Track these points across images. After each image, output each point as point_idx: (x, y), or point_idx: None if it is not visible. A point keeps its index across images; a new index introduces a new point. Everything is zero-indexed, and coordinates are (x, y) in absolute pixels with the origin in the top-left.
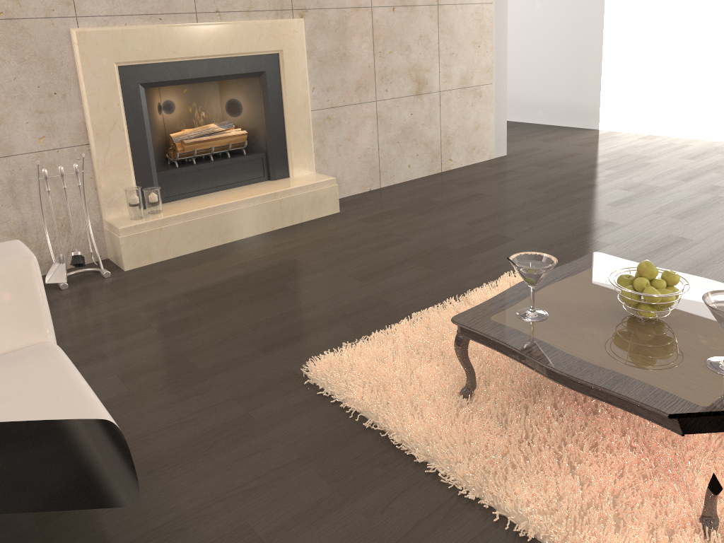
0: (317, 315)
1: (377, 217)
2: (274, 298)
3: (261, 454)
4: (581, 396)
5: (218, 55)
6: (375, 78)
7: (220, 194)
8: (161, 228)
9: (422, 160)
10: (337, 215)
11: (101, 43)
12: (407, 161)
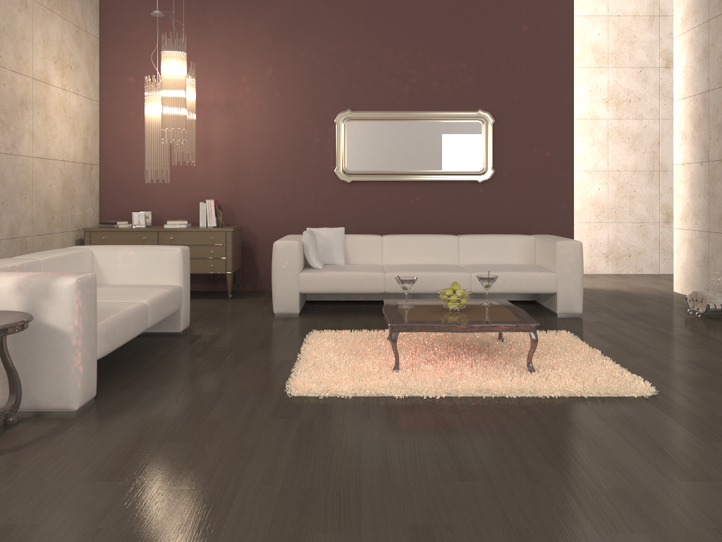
0: (633, 346)
1: None
2: (673, 344)
3: None
4: (470, 350)
5: None
6: None
7: None
8: None
9: None
10: None
11: None
12: None
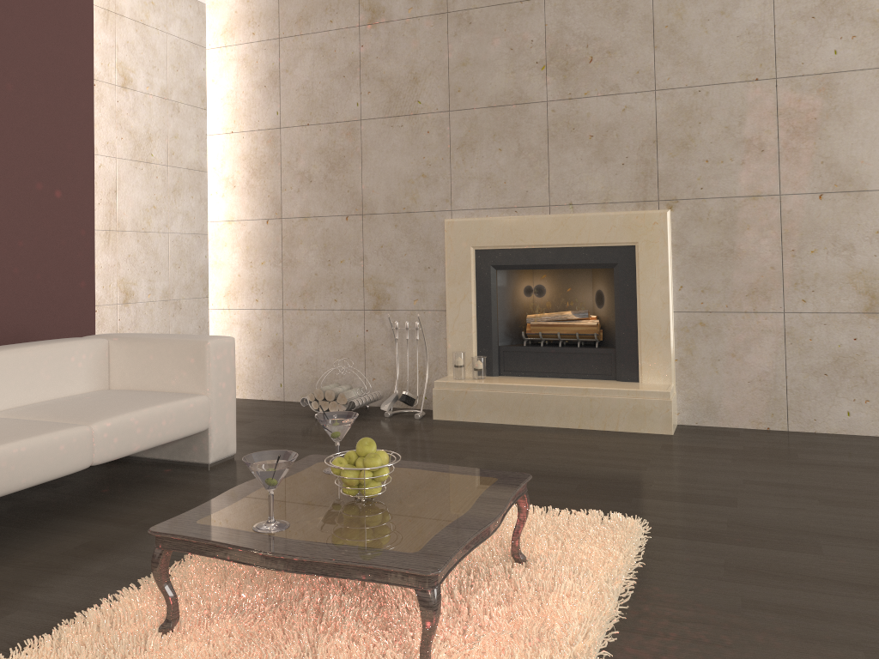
0: None
1: (686, 448)
2: (436, 460)
3: None
4: None
5: (564, 244)
6: (783, 282)
7: (551, 379)
8: (466, 391)
9: (878, 411)
10: (659, 436)
11: (463, 230)
12: (844, 405)
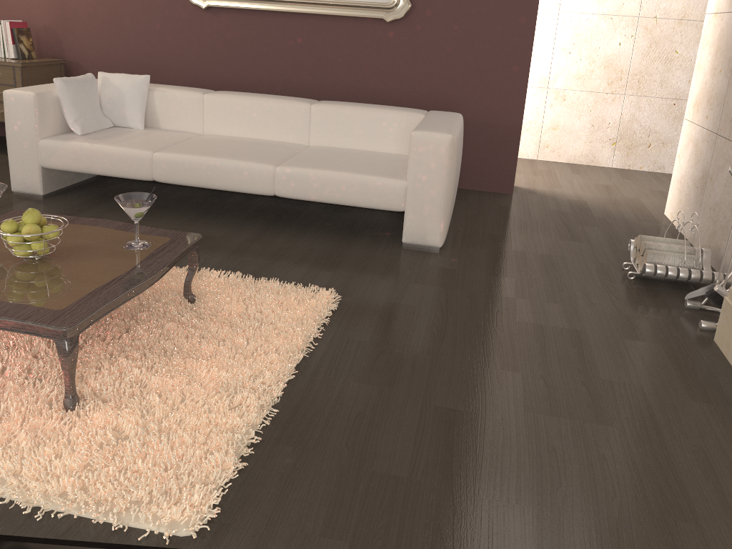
0: (408, 344)
1: None
2: (487, 351)
3: (295, 260)
4: None
5: None
6: None
7: None
8: None
9: None
10: None
11: None
12: None
